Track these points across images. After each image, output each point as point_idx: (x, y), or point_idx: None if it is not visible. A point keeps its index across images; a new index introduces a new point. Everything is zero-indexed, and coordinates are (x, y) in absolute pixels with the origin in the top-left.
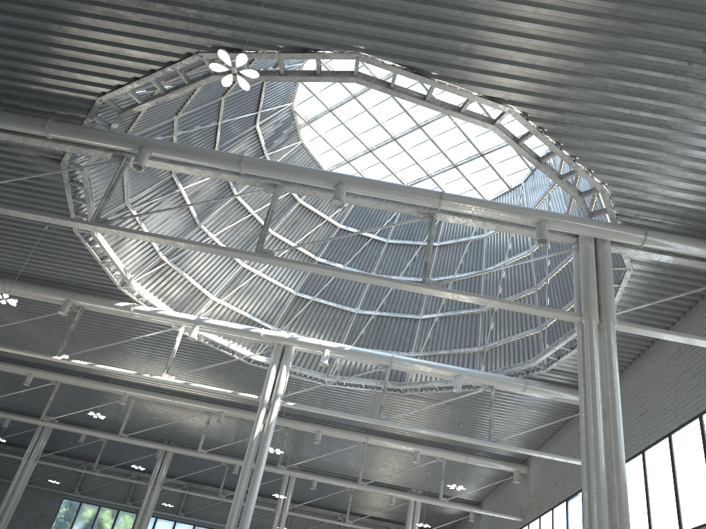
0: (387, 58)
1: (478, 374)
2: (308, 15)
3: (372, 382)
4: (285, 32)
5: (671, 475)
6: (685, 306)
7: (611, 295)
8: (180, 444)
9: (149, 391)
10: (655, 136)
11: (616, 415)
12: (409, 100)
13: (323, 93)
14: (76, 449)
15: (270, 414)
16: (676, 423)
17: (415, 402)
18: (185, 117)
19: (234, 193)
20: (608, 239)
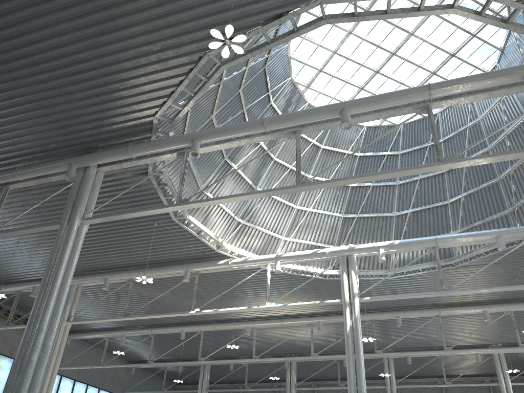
0: None
1: (516, 229)
2: None
3: (427, 265)
4: (259, 8)
5: None
6: None
7: None
8: (299, 354)
9: (263, 320)
10: None
11: None
12: (374, 19)
13: (311, 59)
14: (230, 376)
15: (354, 310)
16: None
17: (468, 271)
18: (219, 113)
19: (272, 157)
20: None
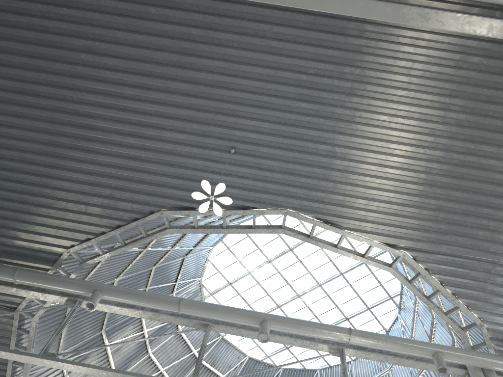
0: (309, 213)
1: None
2: (251, 180)
3: None
4: (231, 194)
5: None
6: None
7: None
8: None
9: None
10: None
11: None
12: (325, 247)
13: (225, 270)
14: None
15: None
16: None
17: None
18: (123, 280)
19: (148, 351)
20: (495, 368)
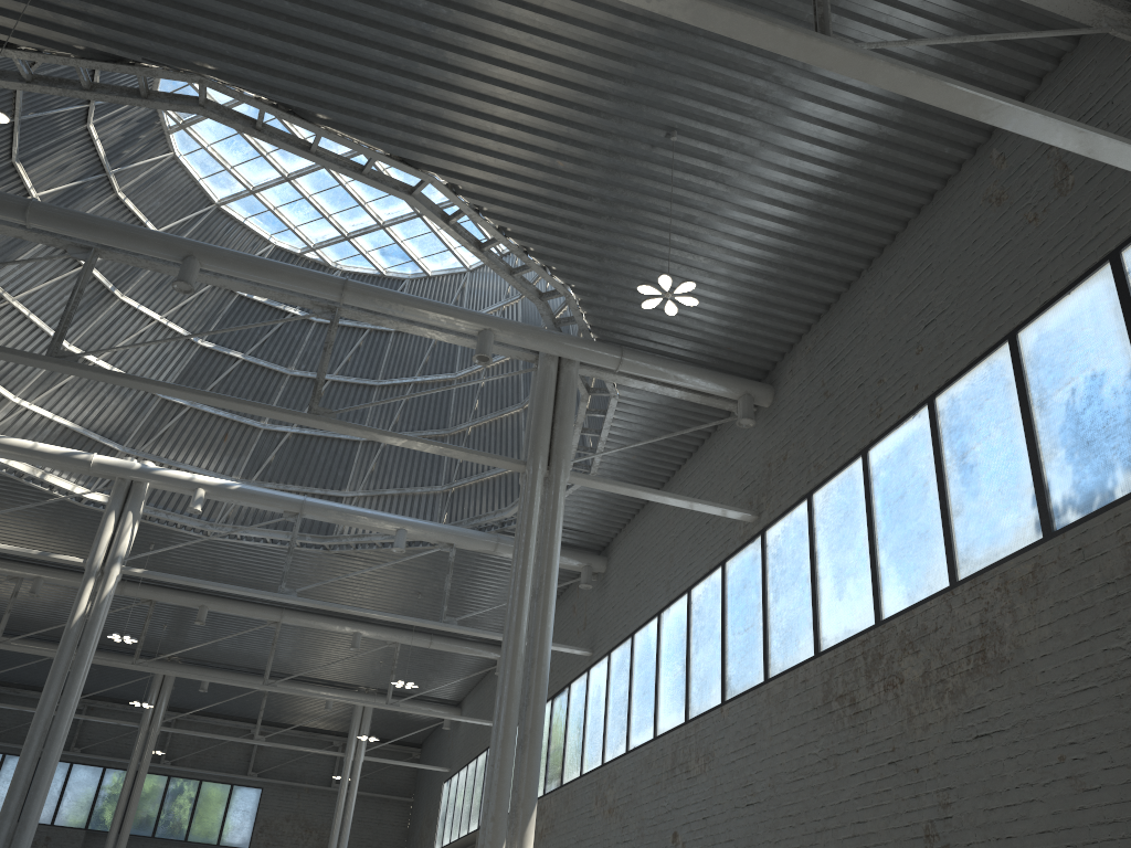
0: (246, 87)
1: (431, 527)
2: (118, 12)
3: (282, 535)
4: (83, 28)
5: (655, 666)
6: (691, 446)
7: (567, 437)
8: None
9: None
10: (624, 232)
11: (548, 598)
12: (287, 150)
13: None
14: None
15: (102, 587)
16: (667, 599)
17: (349, 564)
18: None
19: None
20: (574, 359)
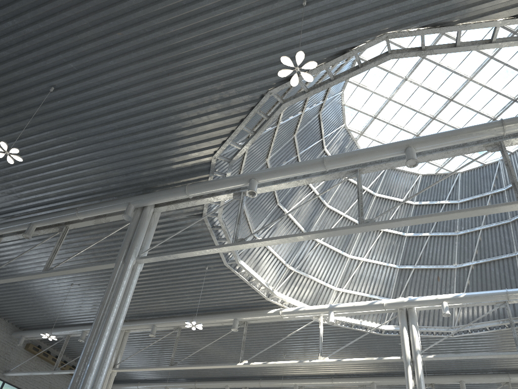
0: (411, 26)
1: None
2: (337, 22)
3: (495, 323)
4: (324, 45)
5: None
6: None
7: None
8: None
9: (312, 379)
10: None
11: None
12: (443, 52)
13: (365, 107)
14: None
15: (416, 369)
16: None
17: None
18: (273, 157)
19: (325, 204)
20: None
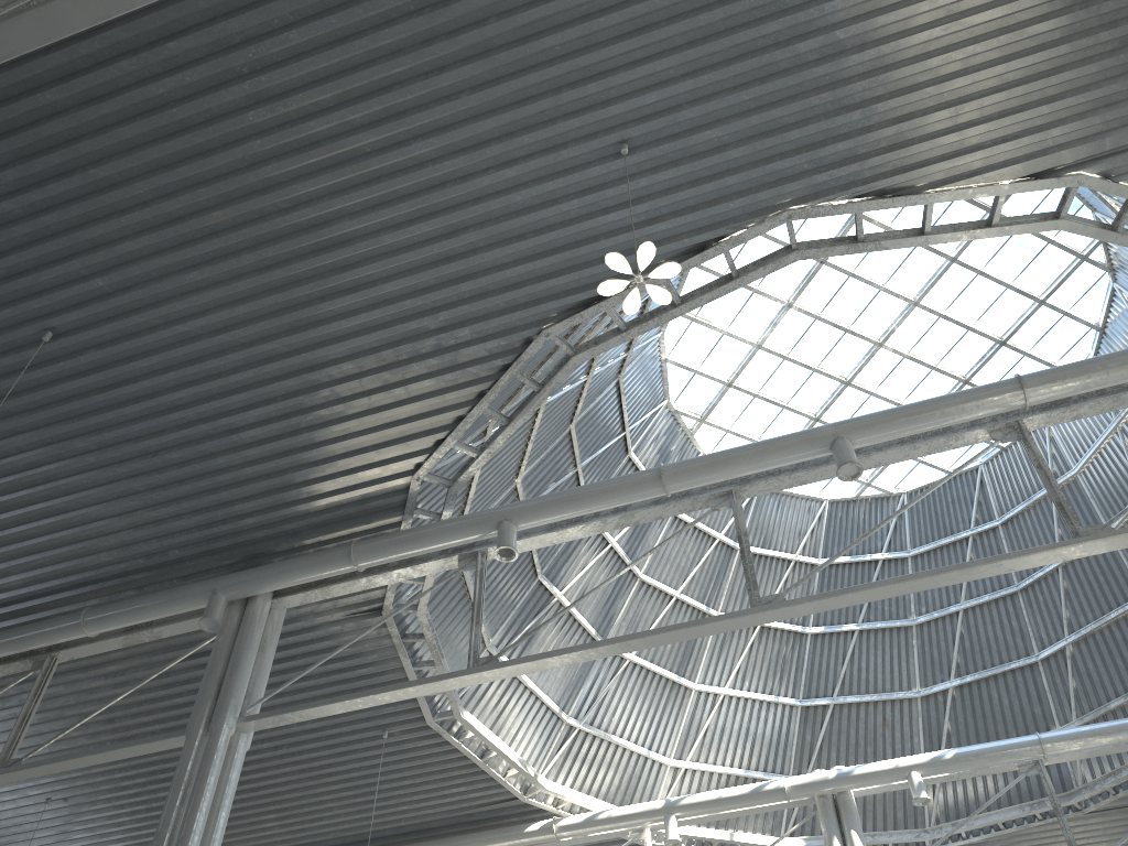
0: (836, 195)
1: None
2: (690, 188)
3: (1015, 811)
4: (661, 234)
5: None
6: None
7: None
8: None
9: None
10: None
11: None
12: (899, 246)
13: (708, 363)
14: None
15: None
16: None
17: (1113, 822)
18: (529, 475)
19: (636, 574)
20: None
